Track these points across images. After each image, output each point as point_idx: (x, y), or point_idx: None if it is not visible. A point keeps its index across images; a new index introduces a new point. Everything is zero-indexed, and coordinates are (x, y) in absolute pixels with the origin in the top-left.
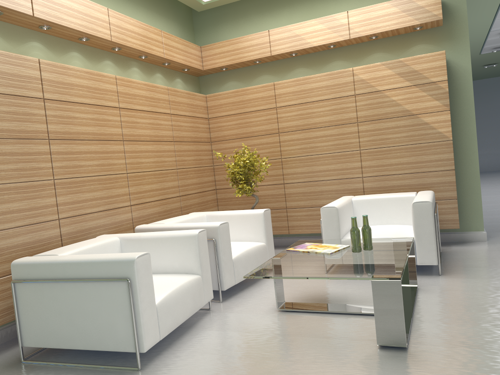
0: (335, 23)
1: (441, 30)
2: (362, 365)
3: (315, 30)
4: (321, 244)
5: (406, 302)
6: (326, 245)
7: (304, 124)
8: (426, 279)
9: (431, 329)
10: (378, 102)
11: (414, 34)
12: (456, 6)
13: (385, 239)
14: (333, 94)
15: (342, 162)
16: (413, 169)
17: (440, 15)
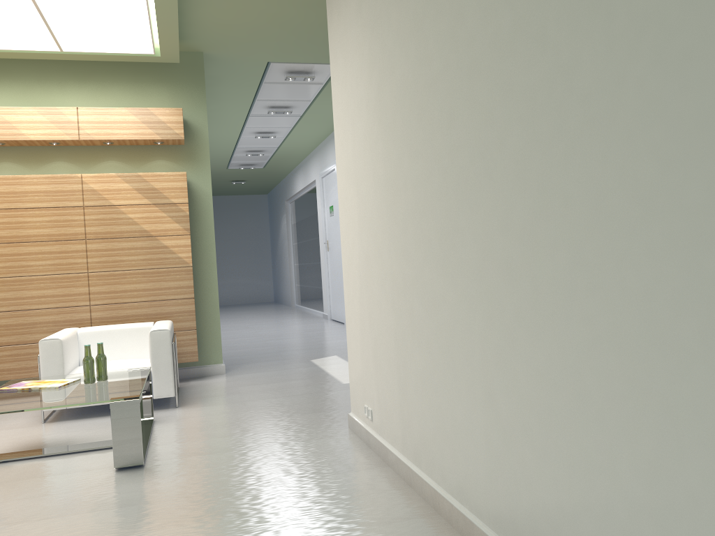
0: (61, 118)
1: (183, 148)
2: (100, 485)
3: (33, 120)
4: (44, 381)
5: (142, 432)
6: (52, 380)
7: (13, 236)
8: (162, 412)
9: (167, 449)
10: (112, 218)
11: (154, 148)
12: (198, 127)
13: (121, 370)
14: (55, 202)
15: (64, 286)
16: (151, 297)
17: (182, 135)
